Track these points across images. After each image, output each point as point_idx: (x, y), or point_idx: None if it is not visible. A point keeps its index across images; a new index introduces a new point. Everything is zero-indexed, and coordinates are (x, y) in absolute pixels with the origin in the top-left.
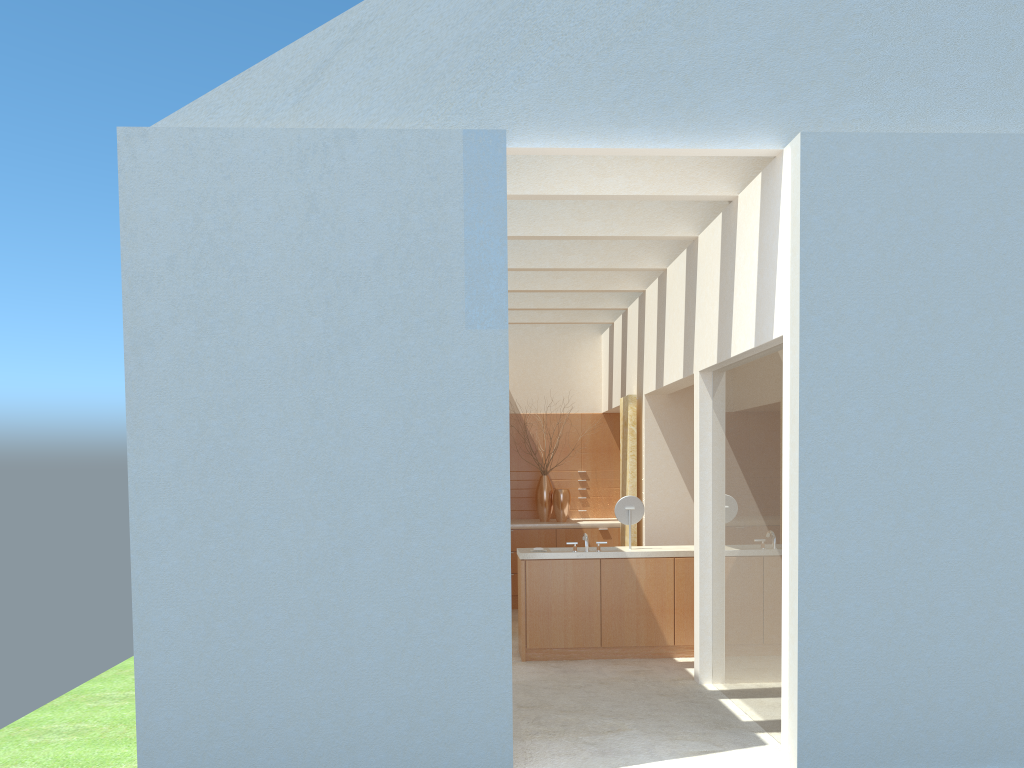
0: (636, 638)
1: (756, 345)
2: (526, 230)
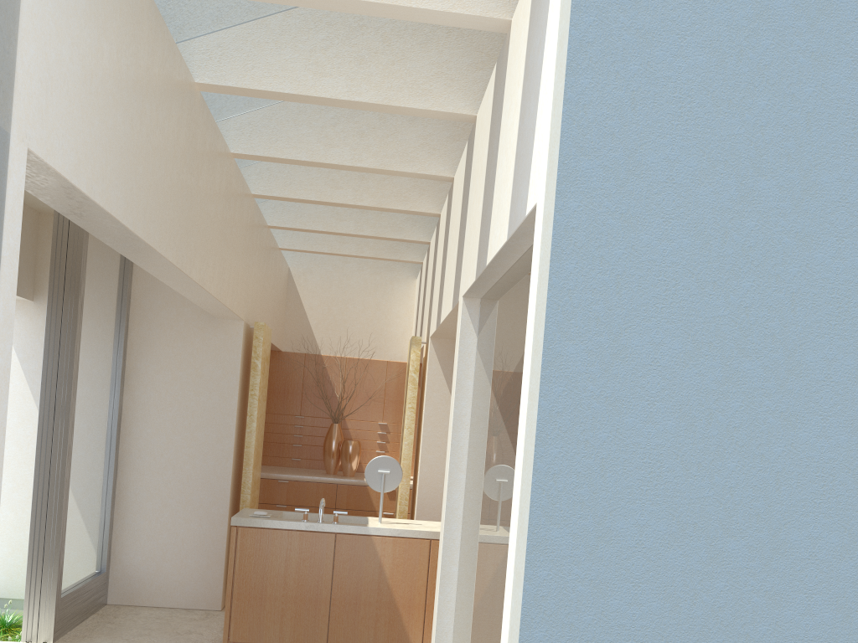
0: (373, 639)
1: (509, 236)
2: (240, 80)
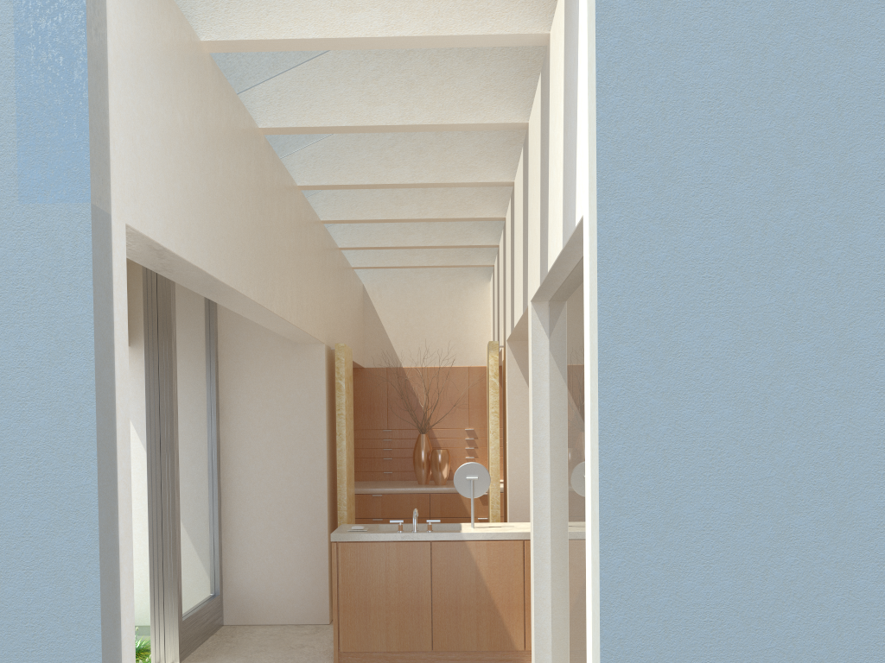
0: (476, 641)
1: (564, 244)
2: (300, 119)
